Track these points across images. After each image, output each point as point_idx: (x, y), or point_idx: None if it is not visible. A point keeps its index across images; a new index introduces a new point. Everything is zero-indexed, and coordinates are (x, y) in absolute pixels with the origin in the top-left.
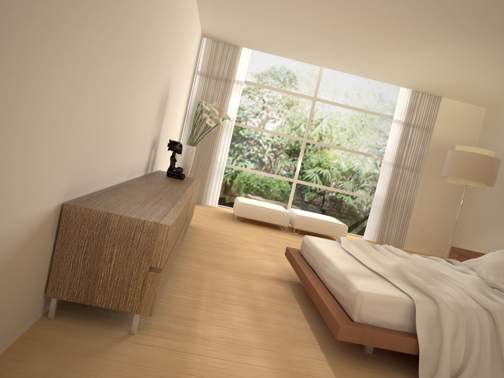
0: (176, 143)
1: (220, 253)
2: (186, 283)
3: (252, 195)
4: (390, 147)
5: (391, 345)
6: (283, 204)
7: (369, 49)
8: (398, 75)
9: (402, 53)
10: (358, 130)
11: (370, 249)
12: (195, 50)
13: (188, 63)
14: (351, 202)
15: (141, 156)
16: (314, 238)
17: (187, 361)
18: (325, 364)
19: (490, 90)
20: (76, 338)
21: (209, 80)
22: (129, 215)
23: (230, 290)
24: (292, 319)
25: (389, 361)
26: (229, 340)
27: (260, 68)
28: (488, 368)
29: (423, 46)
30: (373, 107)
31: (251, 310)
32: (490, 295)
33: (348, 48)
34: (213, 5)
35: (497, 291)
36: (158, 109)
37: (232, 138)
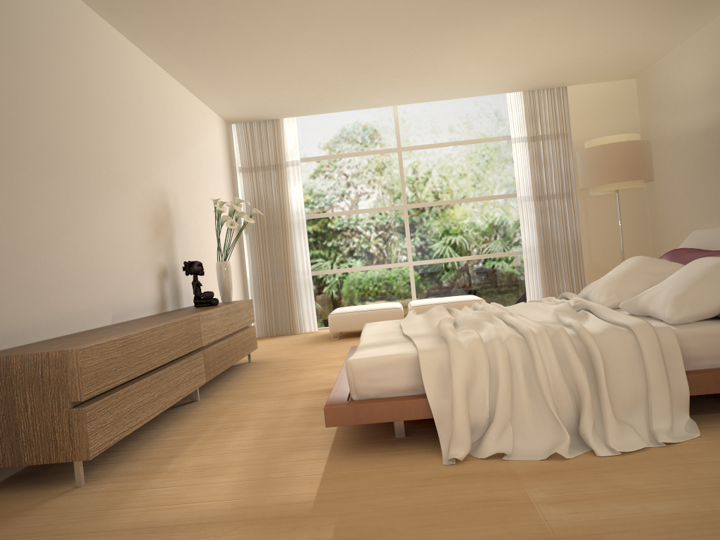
0: (193, 264)
1: (274, 381)
2: (196, 423)
3: (361, 300)
4: (521, 176)
5: (396, 415)
6: (406, 300)
7: (418, 63)
8: (486, 80)
9: (459, 52)
10: (472, 169)
11: (438, 313)
12: (218, 144)
13: (205, 163)
14: (496, 266)
15: (136, 291)
16: (372, 324)
17: (129, 497)
18: (321, 462)
19: (612, 54)
20: (3, 505)
21: (255, 174)
22: (32, 352)
23: (252, 416)
24: (318, 426)
25: (424, 438)
26: (205, 466)
27: (317, 136)
28: (527, 407)
29: (471, 33)
30: (482, 132)
31: (265, 430)
32: (560, 318)
33: (395, 72)
34: (204, 83)
35: (582, 311)
36: (150, 229)
37: (310, 236)
